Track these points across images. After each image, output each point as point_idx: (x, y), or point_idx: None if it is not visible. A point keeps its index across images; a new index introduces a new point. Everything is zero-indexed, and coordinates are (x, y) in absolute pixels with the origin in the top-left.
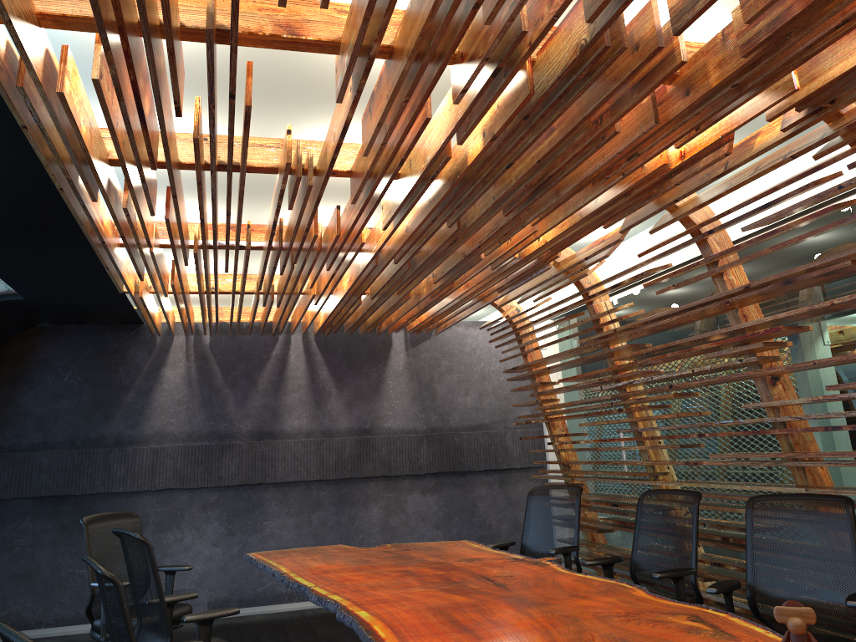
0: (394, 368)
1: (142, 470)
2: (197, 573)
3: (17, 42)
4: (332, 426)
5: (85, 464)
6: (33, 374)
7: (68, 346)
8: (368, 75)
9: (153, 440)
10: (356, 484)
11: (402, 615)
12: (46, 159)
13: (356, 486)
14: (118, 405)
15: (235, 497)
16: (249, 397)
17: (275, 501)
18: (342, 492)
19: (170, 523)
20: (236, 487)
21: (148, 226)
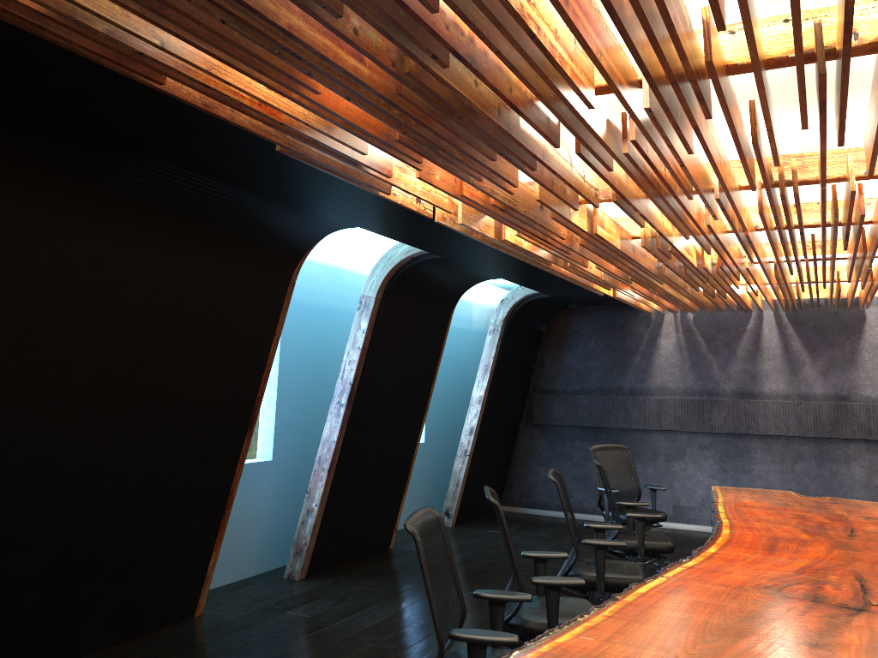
0: (870, 341)
1: (650, 414)
2: (700, 496)
3: (477, 231)
4: (808, 391)
5: (611, 406)
6: (570, 341)
7: (590, 321)
8: (646, 219)
9: (656, 393)
10: (835, 443)
11: (747, 536)
12: (514, 255)
13: (836, 446)
14: (628, 365)
15: (725, 442)
16: (730, 363)
17: (759, 450)
18: (822, 449)
19: (676, 456)
20: (725, 435)
21: (591, 268)
